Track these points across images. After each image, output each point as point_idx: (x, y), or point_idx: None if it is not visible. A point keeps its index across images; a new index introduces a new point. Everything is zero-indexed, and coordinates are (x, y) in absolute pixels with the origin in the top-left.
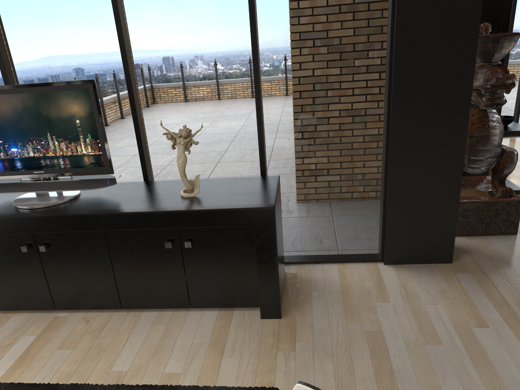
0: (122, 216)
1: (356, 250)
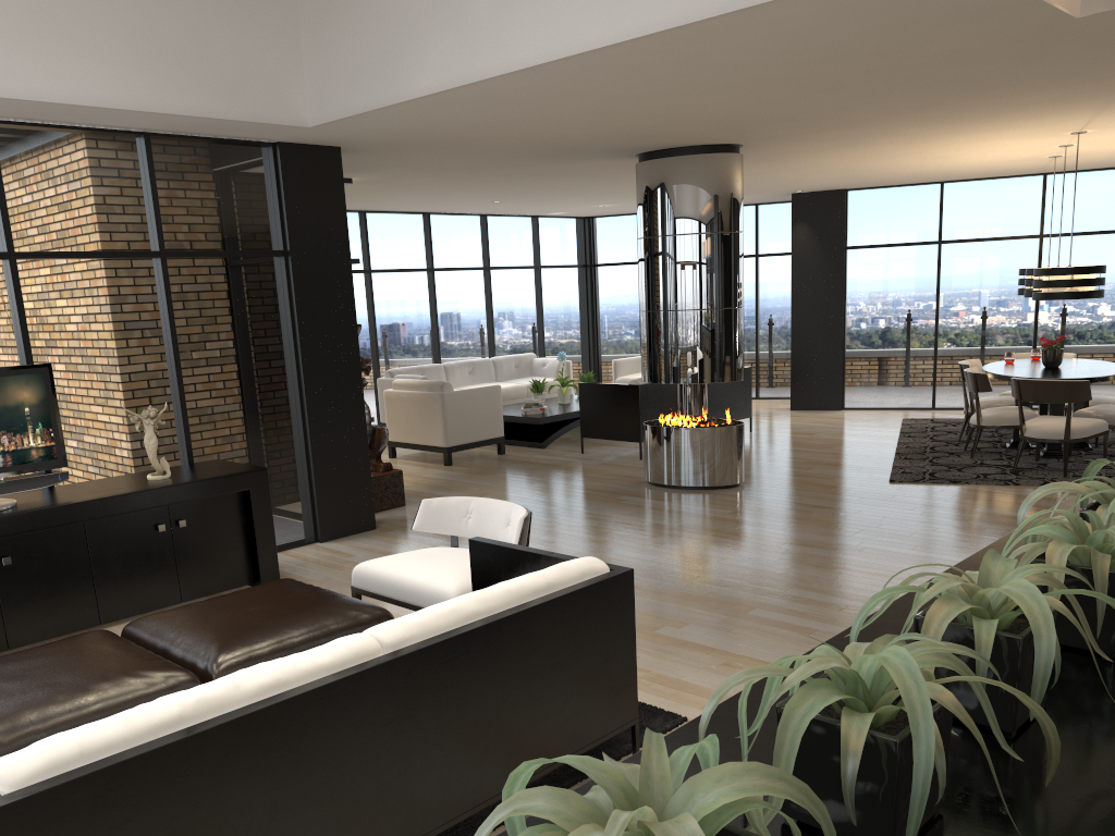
0: (121, 498)
1: (289, 536)
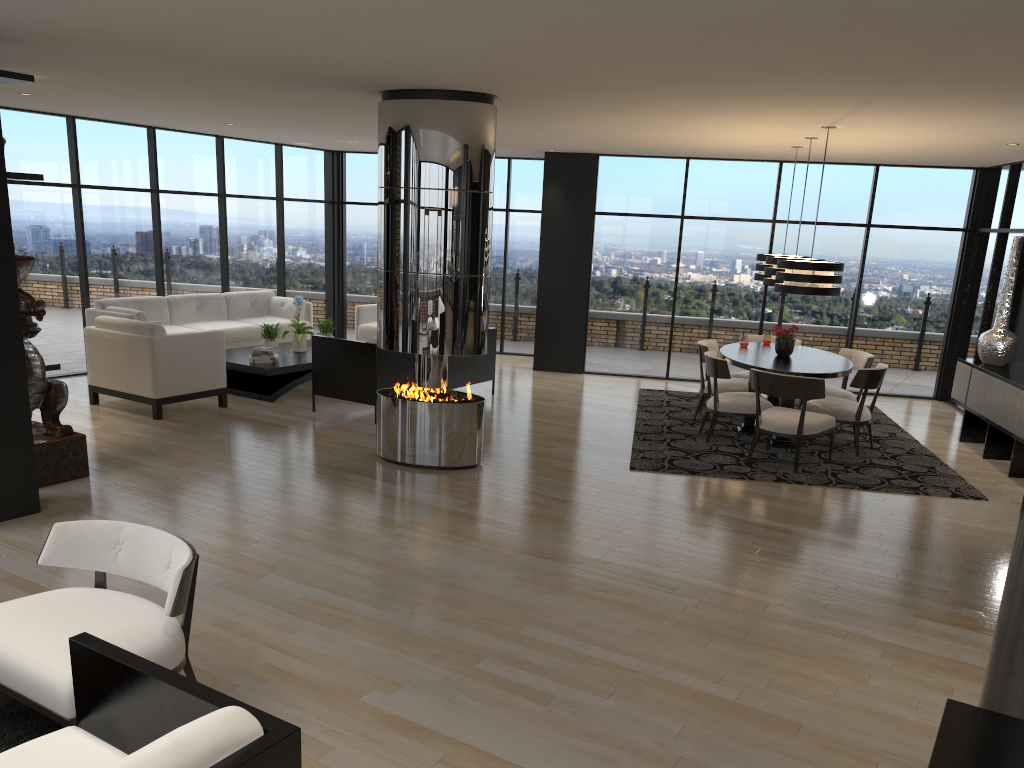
0: None
1: None
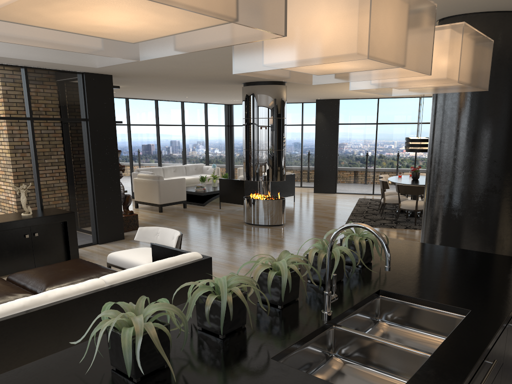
0: (9, 223)
1: (85, 241)
